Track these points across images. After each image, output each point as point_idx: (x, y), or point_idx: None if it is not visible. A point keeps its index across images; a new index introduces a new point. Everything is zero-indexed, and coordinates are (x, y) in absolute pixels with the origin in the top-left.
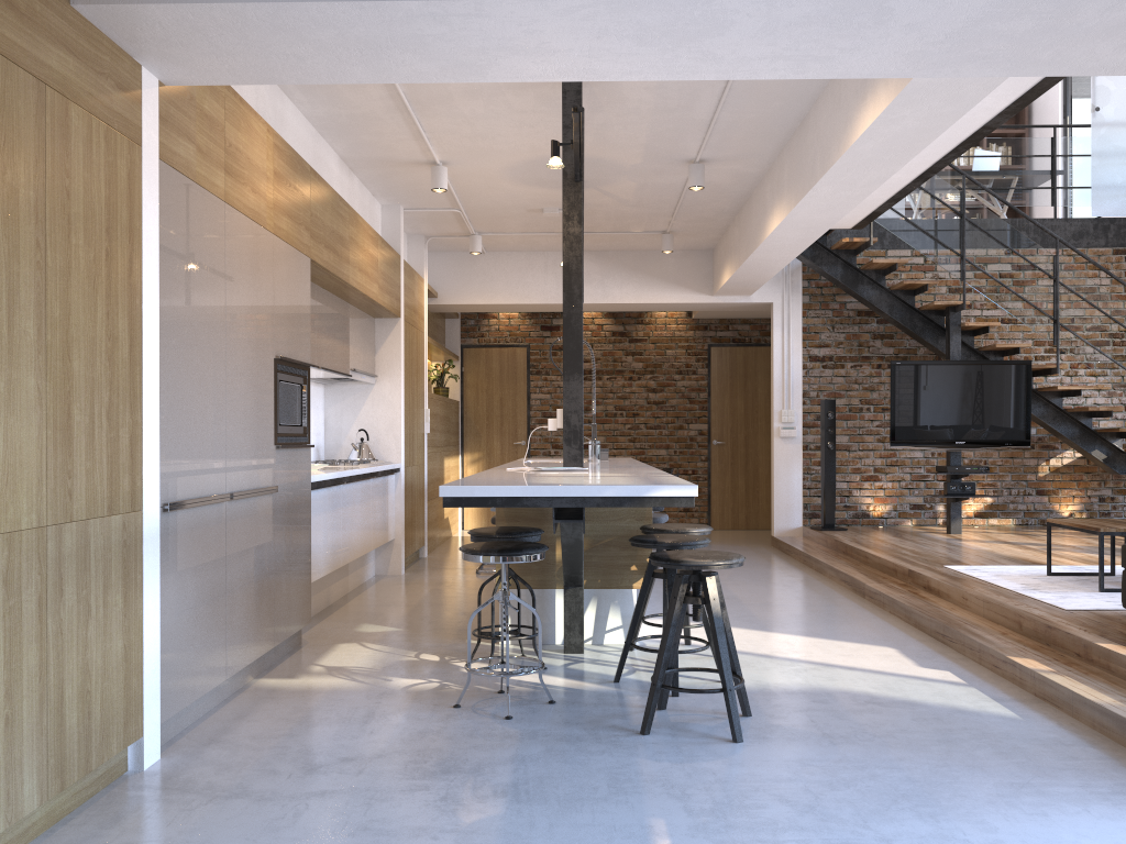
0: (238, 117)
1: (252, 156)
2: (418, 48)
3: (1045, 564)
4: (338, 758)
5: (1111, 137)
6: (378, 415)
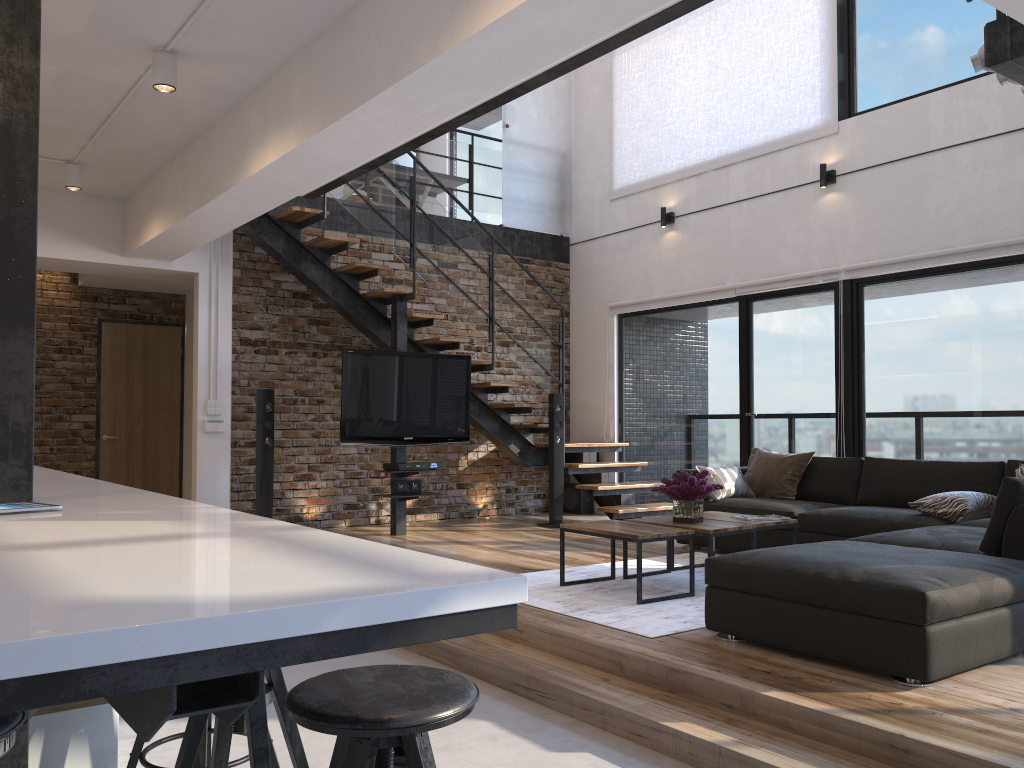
0: None
1: None
2: None
3: (534, 569)
4: None
5: (517, 154)
6: None
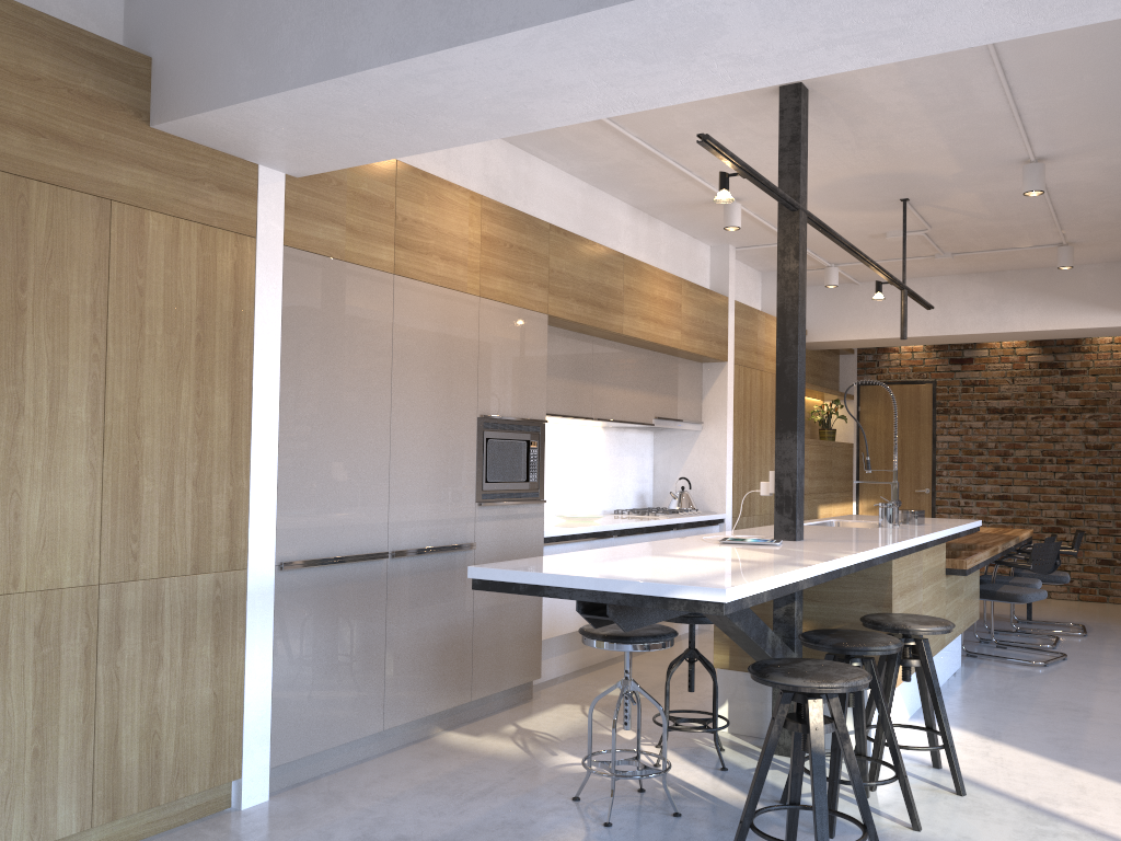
0: (418, 191)
1: (443, 225)
2: (442, 110)
3: None
4: (396, 835)
5: None
6: (704, 463)
